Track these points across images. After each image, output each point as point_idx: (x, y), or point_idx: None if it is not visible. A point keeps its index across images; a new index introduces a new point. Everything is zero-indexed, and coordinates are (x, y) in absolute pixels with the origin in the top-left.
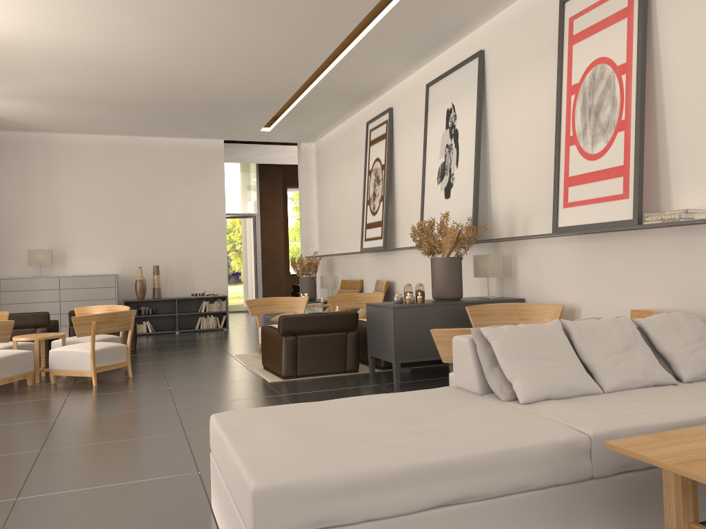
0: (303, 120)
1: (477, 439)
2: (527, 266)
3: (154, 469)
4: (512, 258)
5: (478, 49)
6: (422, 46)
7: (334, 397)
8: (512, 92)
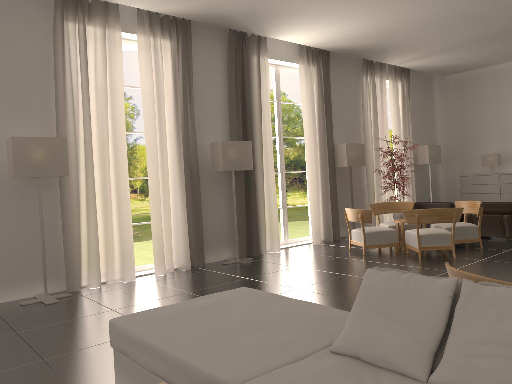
0: None
1: (200, 348)
2: None
3: None
4: None
5: None
6: None
7: None
8: None
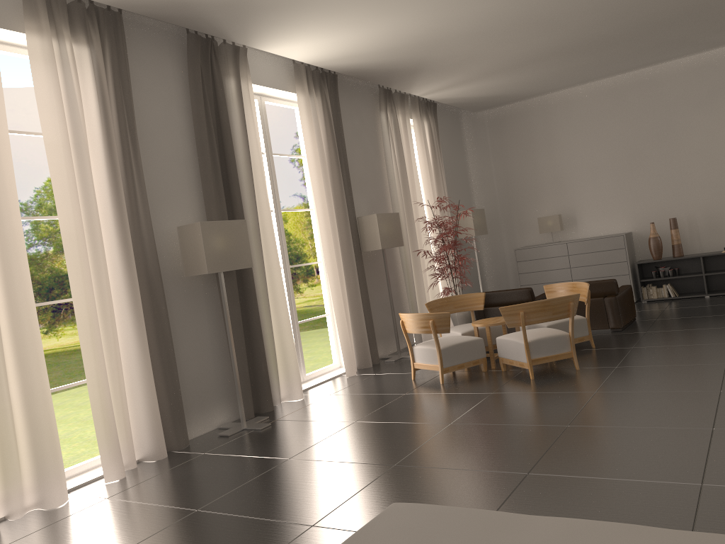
0: None
1: None
2: None
3: None
4: None
5: None
6: None
7: None
8: None
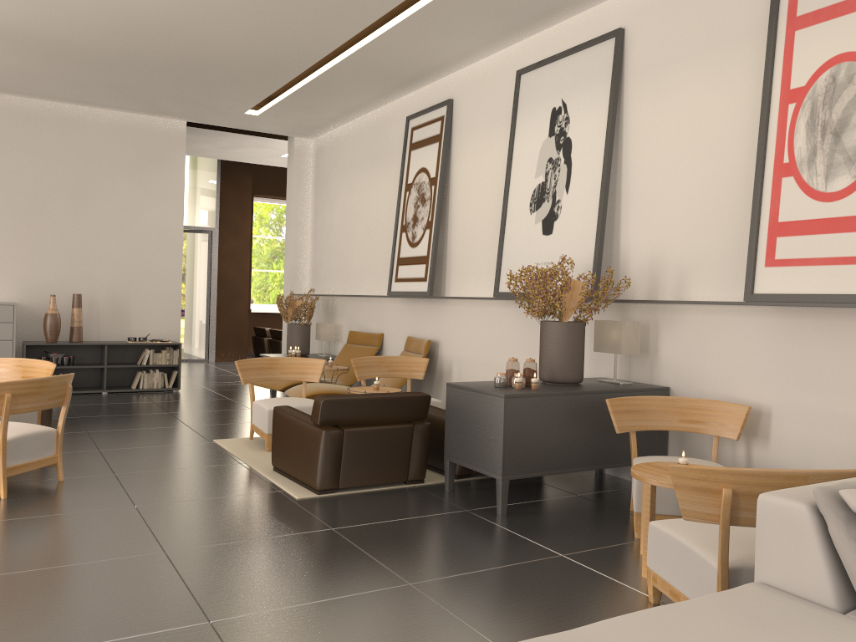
0: (311, 104)
1: None
2: (678, 343)
3: None
4: (651, 328)
5: (614, 27)
6: (526, 14)
7: (419, 535)
8: (671, 92)
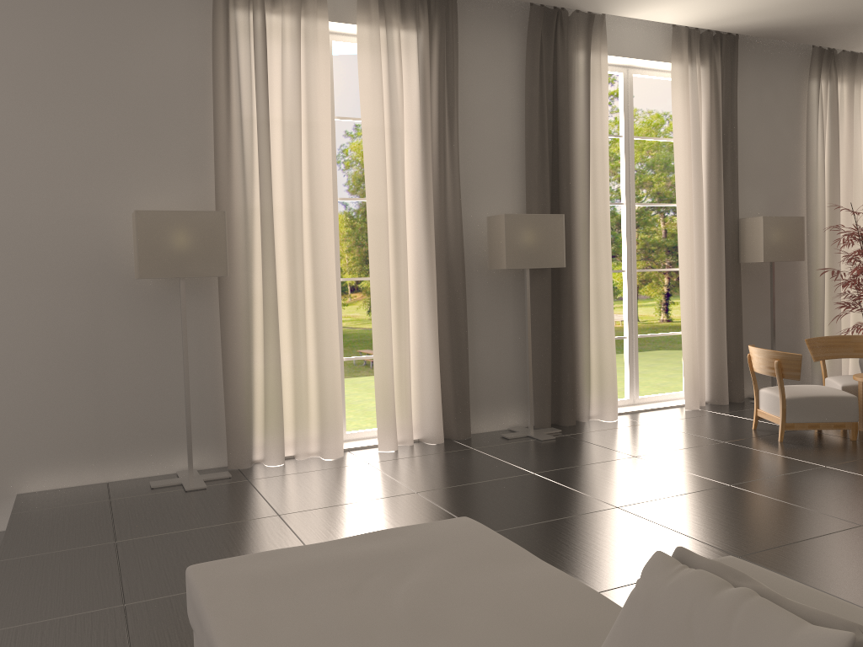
0: None
1: None
2: None
3: (585, 569)
4: None
5: None
6: None
7: None
8: None
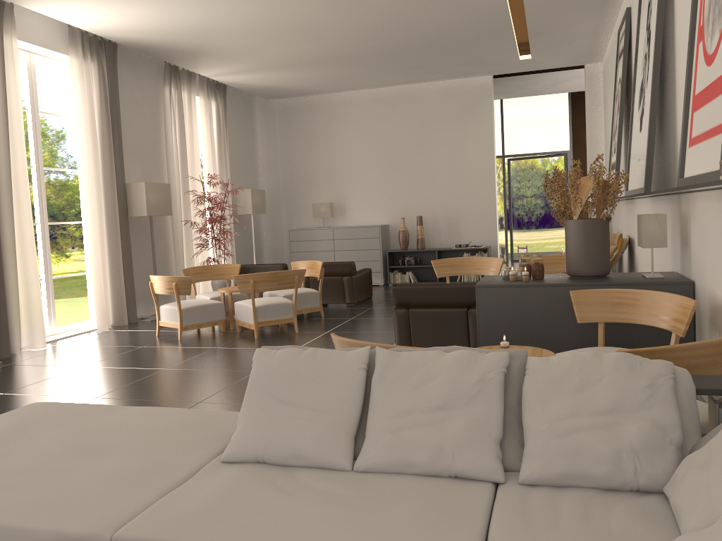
0: (555, 40)
1: (17, 500)
2: (696, 234)
3: None
4: (688, 220)
5: None
6: None
7: None
8: None
